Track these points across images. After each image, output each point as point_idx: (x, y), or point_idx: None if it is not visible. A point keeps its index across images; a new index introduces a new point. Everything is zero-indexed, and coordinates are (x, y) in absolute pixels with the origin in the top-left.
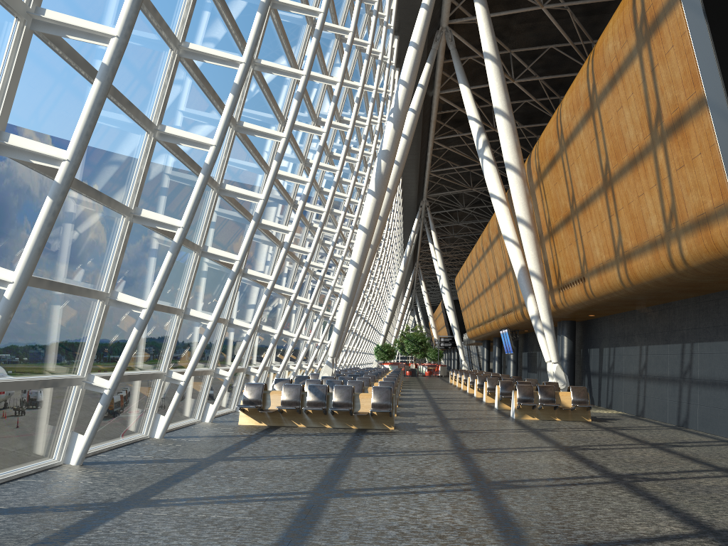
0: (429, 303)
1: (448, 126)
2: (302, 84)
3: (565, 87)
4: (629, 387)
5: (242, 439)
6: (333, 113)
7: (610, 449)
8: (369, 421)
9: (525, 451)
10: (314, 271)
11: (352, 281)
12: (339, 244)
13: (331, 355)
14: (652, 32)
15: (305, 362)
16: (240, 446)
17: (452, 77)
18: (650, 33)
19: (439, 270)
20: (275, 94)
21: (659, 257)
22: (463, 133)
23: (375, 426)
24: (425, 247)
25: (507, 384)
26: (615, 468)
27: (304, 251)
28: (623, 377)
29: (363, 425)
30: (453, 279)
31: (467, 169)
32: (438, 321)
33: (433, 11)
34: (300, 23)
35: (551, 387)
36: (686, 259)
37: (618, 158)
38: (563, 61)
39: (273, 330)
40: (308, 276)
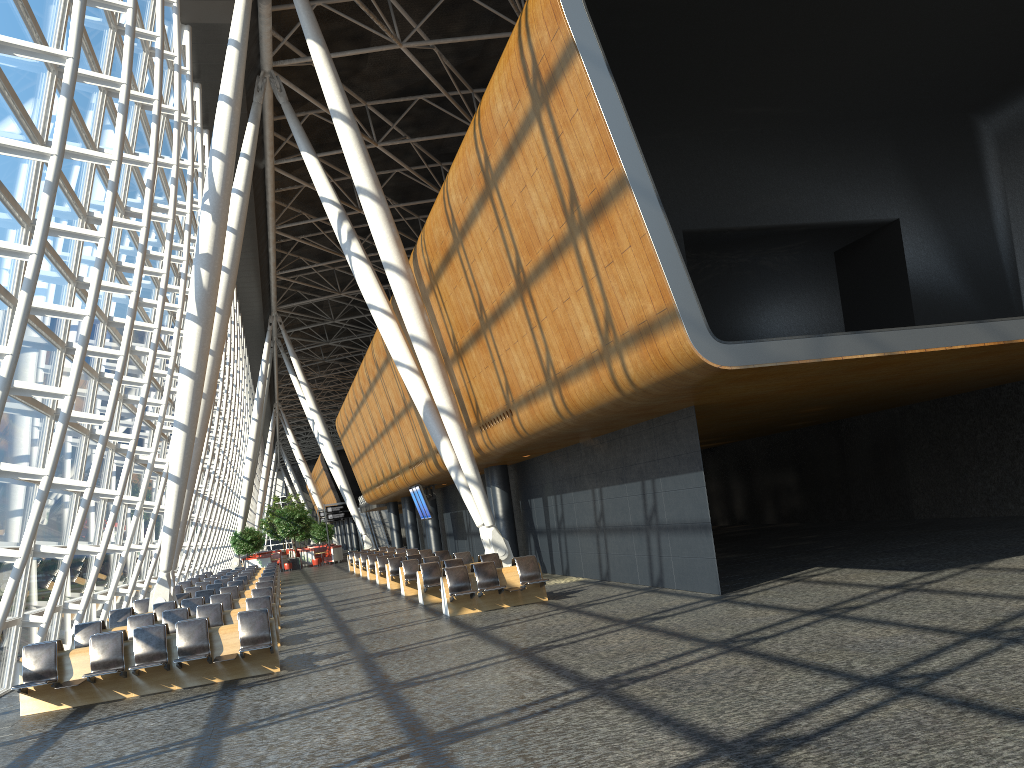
0: (303, 458)
1: (293, 208)
2: (53, 169)
3: (446, 150)
4: (587, 543)
5: (31, 743)
6: (112, 207)
7: (580, 641)
8: (240, 666)
9: (472, 669)
10: (117, 444)
11: (181, 453)
12: (152, 395)
13: (165, 568)
14: (550, 91)
15: (123, 584)
16: (29, 760)
17: (289, 141)
18: (547, 91)
19: (310, 412)
20: (8, 183)
21: (600, 378)
22: (317, 218)
23: (250, 673)
24: (285, 380)
25: (431, 568)
26: (592, 672)
27: (96, 419)
28: (578, 532)
29: (232, 674)
30: (332, 419)
31: (330, 267)
32: (320, 483)
33: (247, 48)
34: (35, 70)
35: (491, 563)
36: (633, 379)
37: (532, 253)
38: (438, 117)
39: (60, 550)
40: (109, 453)
